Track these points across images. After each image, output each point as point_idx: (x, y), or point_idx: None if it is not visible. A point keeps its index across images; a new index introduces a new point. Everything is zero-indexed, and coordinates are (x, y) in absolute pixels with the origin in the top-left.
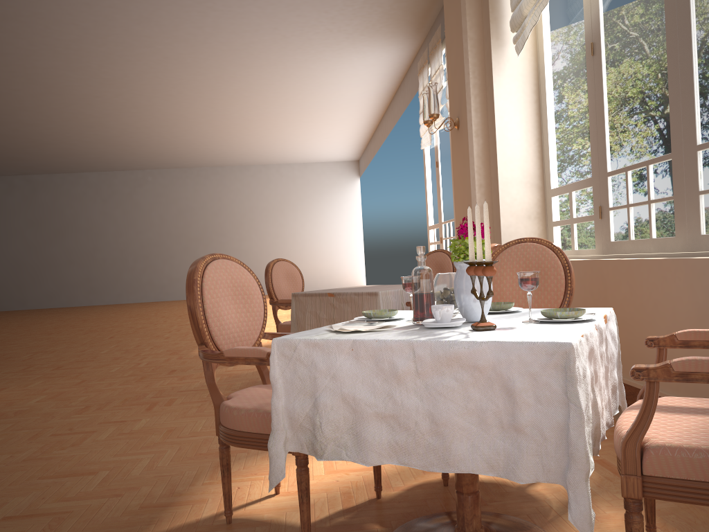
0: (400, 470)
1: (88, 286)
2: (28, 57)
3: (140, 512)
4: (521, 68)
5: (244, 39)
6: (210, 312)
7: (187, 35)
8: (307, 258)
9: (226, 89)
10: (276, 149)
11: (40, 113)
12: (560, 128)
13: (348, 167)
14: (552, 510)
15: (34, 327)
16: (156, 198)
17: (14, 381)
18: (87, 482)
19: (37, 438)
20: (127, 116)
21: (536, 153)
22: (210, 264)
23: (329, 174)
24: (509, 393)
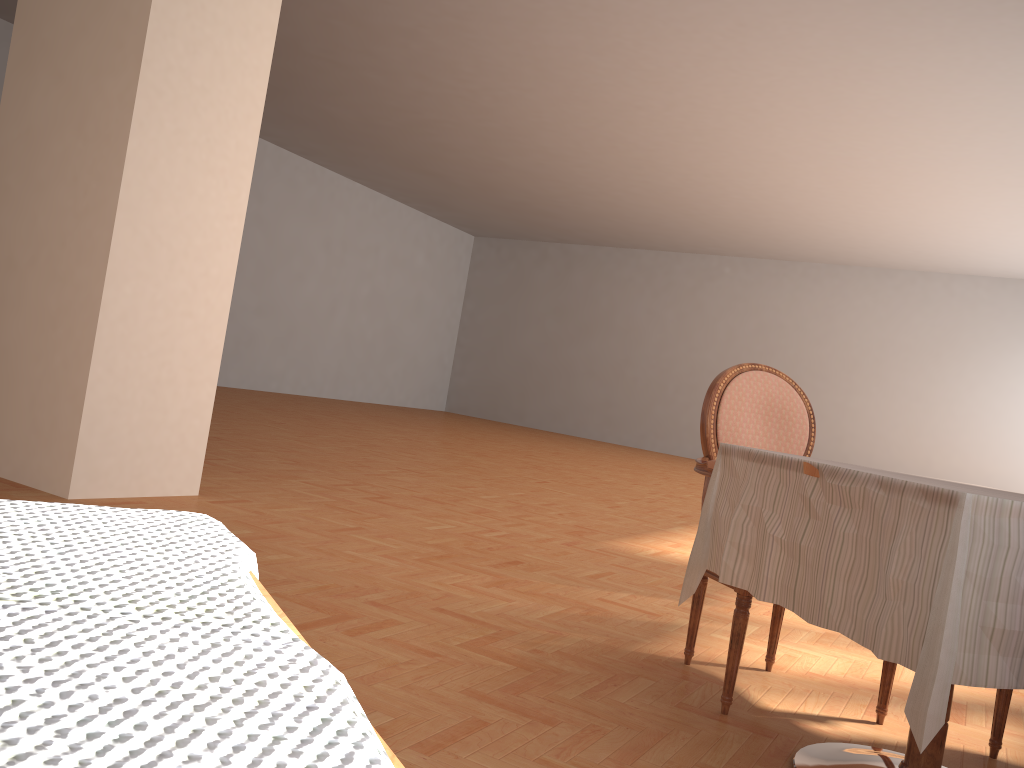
0: None
1: (604, 413)
2: (532, 26)
3: None
4: None
5: None
6: None
7: None
8: (967, 447)
9: (852, 99)
10: (947, 241)
11: (565, 137)
12: None
13: None
14: None
15: (484, 444)
16: (729, 301)
17: (282, 496)
18: None
19: None
20: (688, 150)
21: None
22: None
23: None
24: None
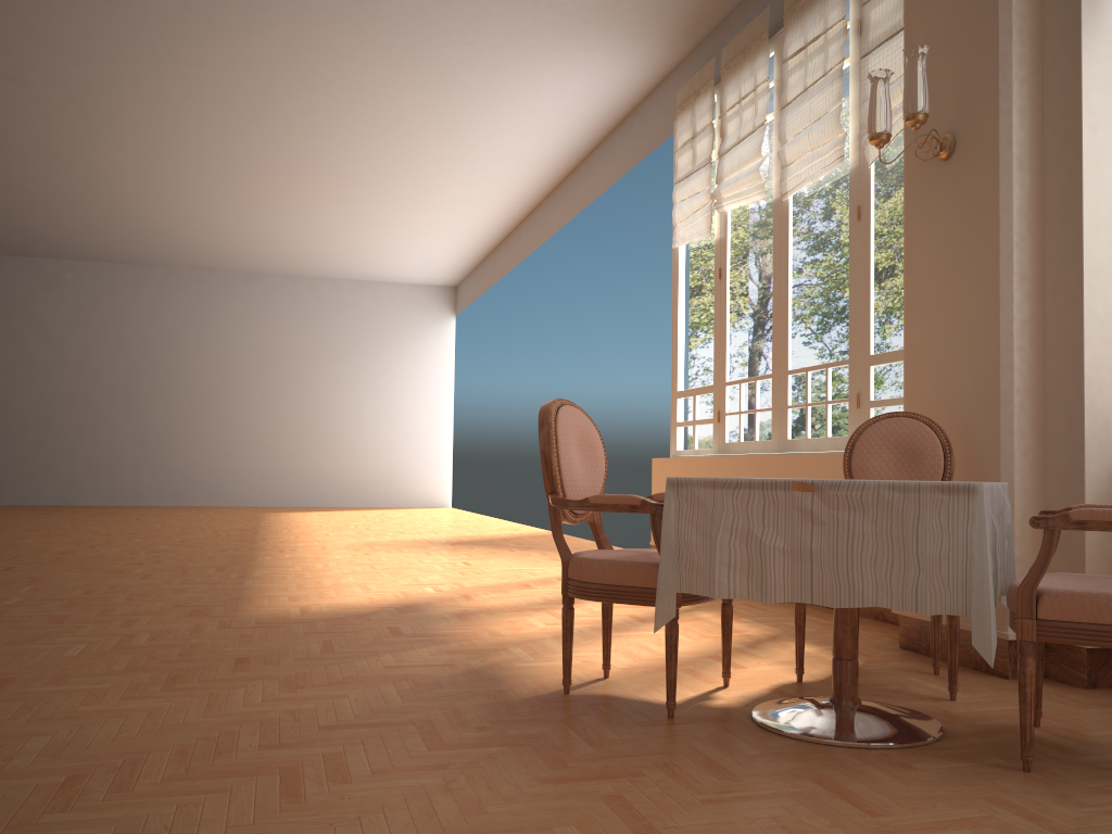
0: None
1: None
2: None
3: None
4: None
5: None
6: None
7: None
8: (353, 446)
9: (281, 102)
10: (324, 246)
11: None
12: None
13: (437, 297)
14: None
15: None
16: (77, 313)
17: None
18: None
19: None
20: (62, 136)
21: None
22: None
23: (403, 304)
24: None
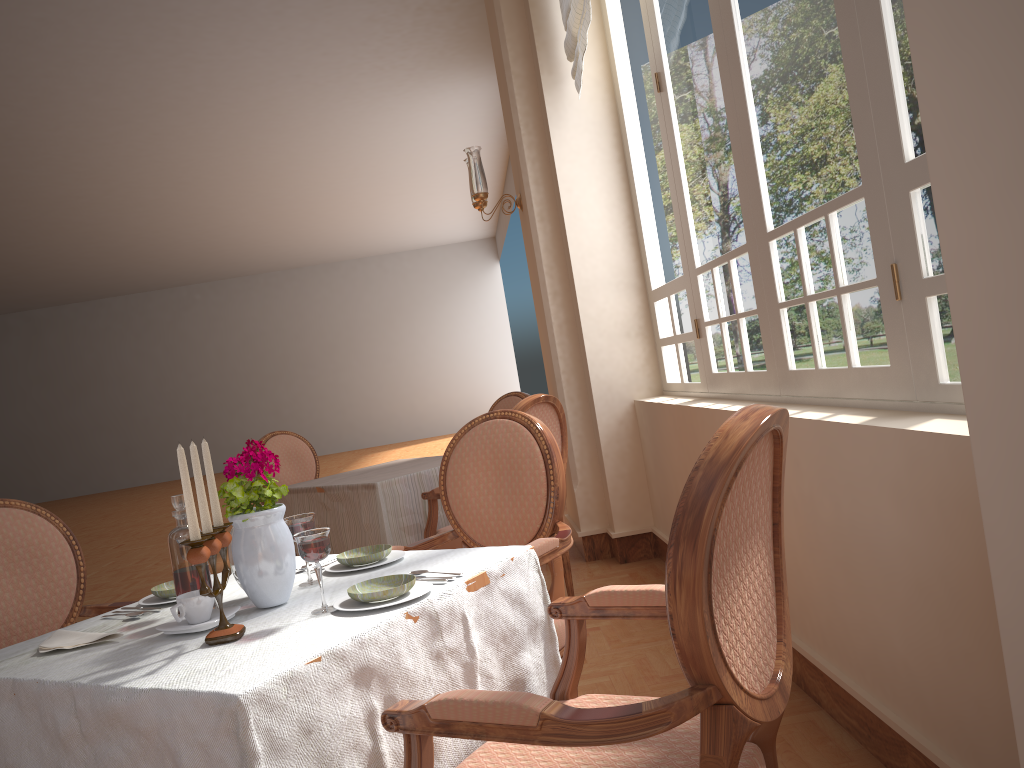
0: None
1: (127, 459)
2: None
3: None
4: (591, 112)
5: (259, 96)
6: None
7: (174, 100)
8: (436, 386)
9: (260, 164)
10: (368, 235)
11: (8, 229)
12: (648, 200)
13: (481, 249)
14: None
15: None
16: (210, 324)
17: None
18: None
19: None
20: (134, 218)
21: (629, 237)
22: None
23: (454, 261)
24: None
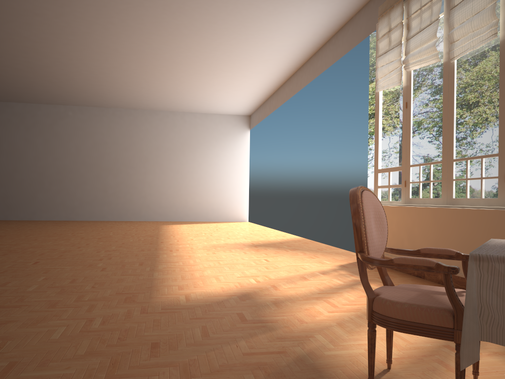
0: None
1: (5, 202)
2: None
3: None
4: None
5: None
6: None
7: None
8: (201, 192)
9: (168, 22)
10: (188, 97)
11: None
12: None
13: (241, 120)
14: None
15: None
16: (74, 131)
17: None
18: None
19: None
20: (63, 44)
21: None
22: None
23: (225, 124)
24: None
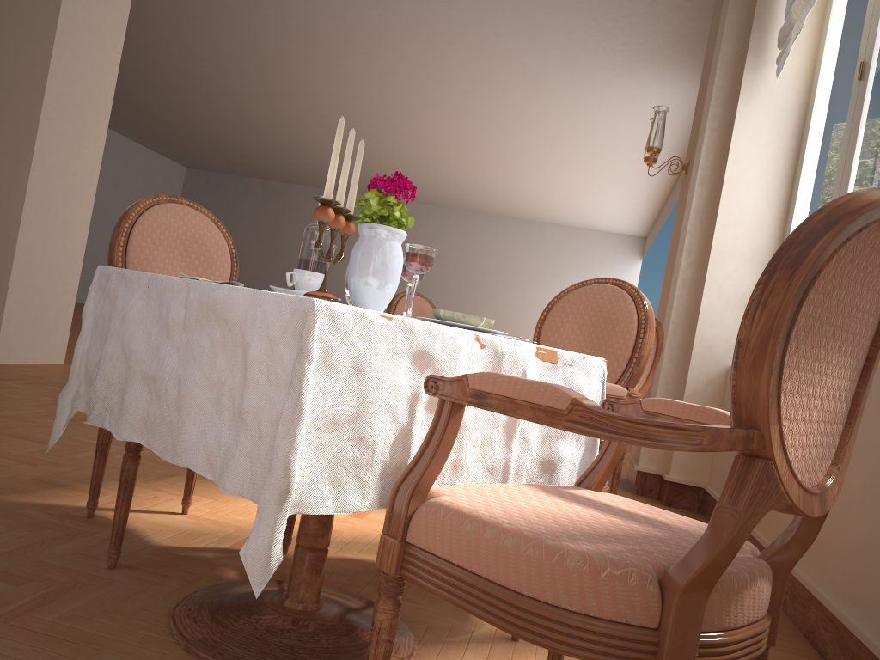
0: (356, 541)
1: None
2: (259, 34)
3: (26, 482)
4: (782, 100)
5: (495, 46)
6: (133, 257)
7: (429, 31)
8: None
9: (476, 109)
10: (540, 201)
11: (275, 106)
12: (810, 187)
13: (630, 244)
14: (467, 634)
15: None
16: None
17: None
18: (26, 447)
19: (49, 406)
20: (367, 126)
21: (777, 220)
22: (161, 205)
23: (603, 247)
24: (245, 364)
